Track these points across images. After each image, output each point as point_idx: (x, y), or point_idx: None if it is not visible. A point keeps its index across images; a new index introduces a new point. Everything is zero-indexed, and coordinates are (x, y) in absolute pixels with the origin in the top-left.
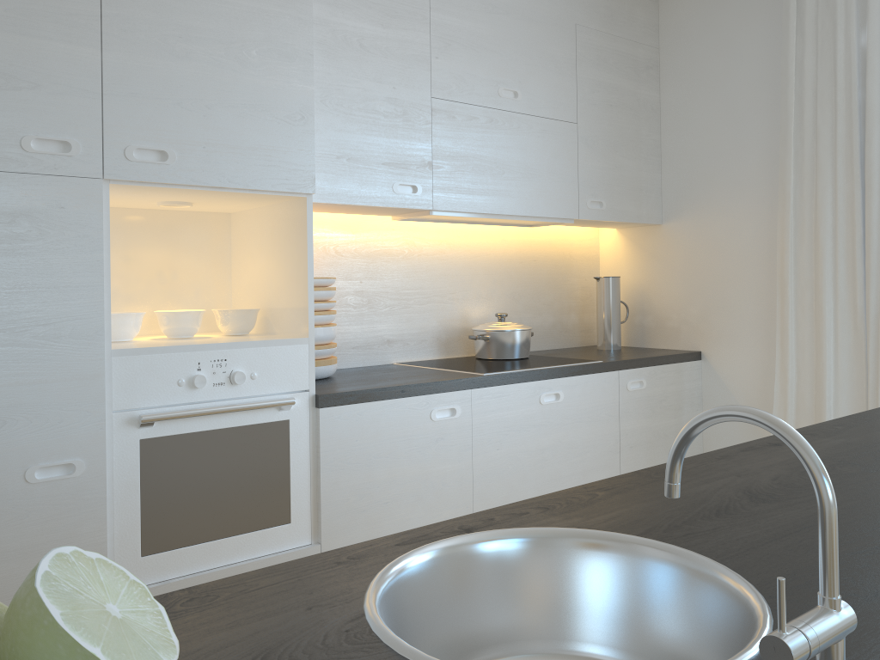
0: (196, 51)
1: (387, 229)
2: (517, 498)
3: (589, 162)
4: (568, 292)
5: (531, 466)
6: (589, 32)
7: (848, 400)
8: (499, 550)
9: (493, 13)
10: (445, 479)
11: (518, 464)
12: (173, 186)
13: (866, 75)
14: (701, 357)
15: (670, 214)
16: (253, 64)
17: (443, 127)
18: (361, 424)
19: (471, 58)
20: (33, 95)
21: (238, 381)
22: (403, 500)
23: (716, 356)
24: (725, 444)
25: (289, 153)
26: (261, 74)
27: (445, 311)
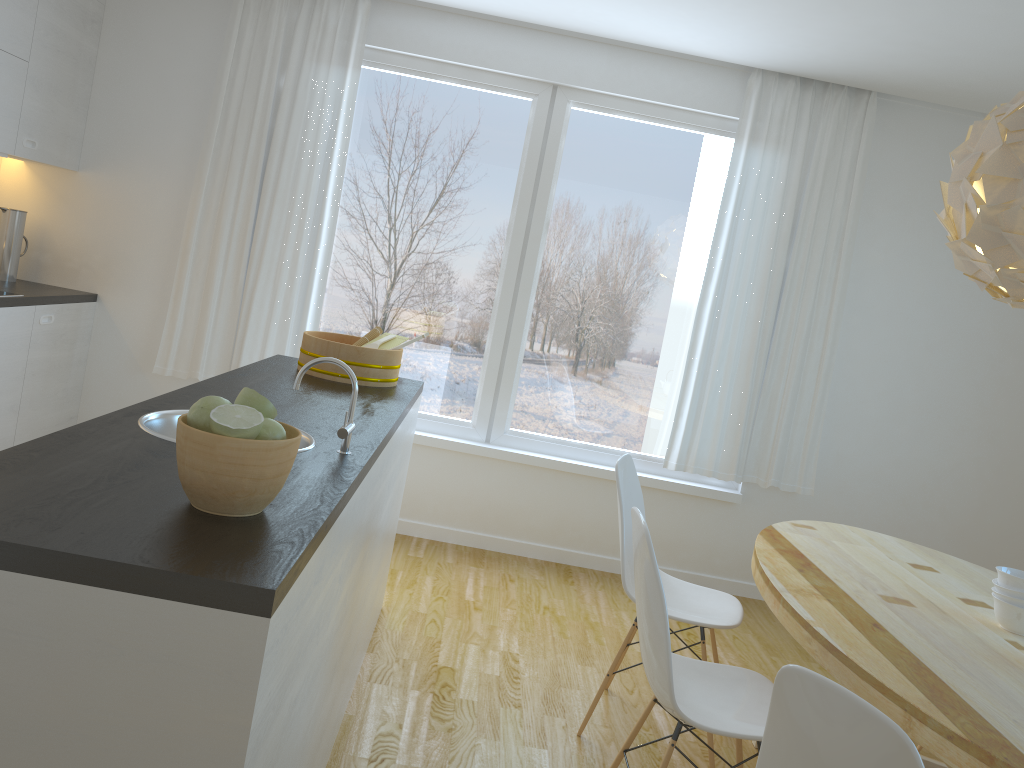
0: None
1: None
2: None
3: (32, 102)
4: None
5: None
6: None
7: (220, 347)
8: (168, 420)
9: None
10: None
11: None
12: None
13: (279, 111)
14: (97, 300)
15: (89, 165)
16: None
17: None
18: None
19: None
20: None
21: None
22: None
23: (112, 300)
24: (107, 376)
25: None
26: None
27: None
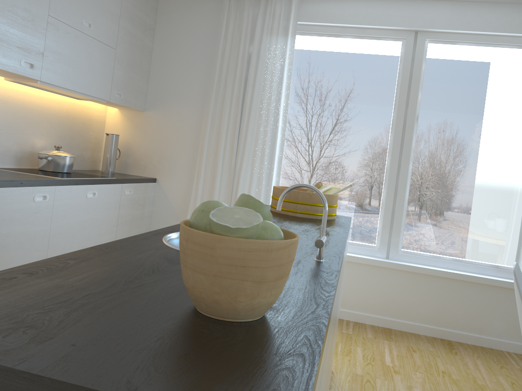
0: None
1: None
2: (69, 247)
3: (118, 72)
4: (88, 139)
5: (78, 230)
6: (128, 2)
7: None
8: None
9: None
10: (36, 235)
11: (72, 229)
12: None
13: (250, 65)
14: (156, 181)
15: (150, 107)
16: None
17: (52, 34)
18: None
19: None
20: None
21: None
22: (13, 246)
23: (164, 181)
24: (162, 224)
25: None
26: None
27: (22, 140)
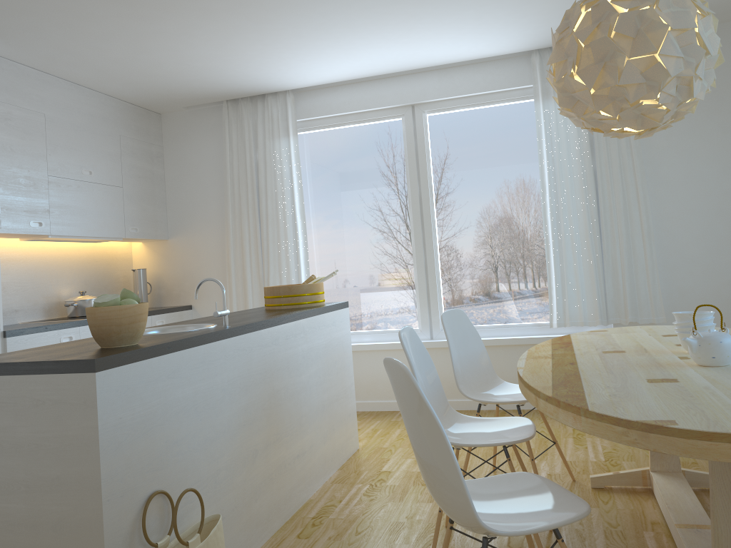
0: None
1: (13, 246)
2: None
3: (129, 207)
4: (116, 279)
5: None
6: (127, 139)
7: None
8: (147, 333)
9: (78, 130)
10: None
11: None
12: None
13: (258, 173)
14: (192, 308)
15: (173, 234)
16: None
17: (54, 191)
18: (27, 345)
19: (67, 154)
20: None
21: None
22: None
23: (199, 306)
24: None
25: None
26: None
27: (47, 292)
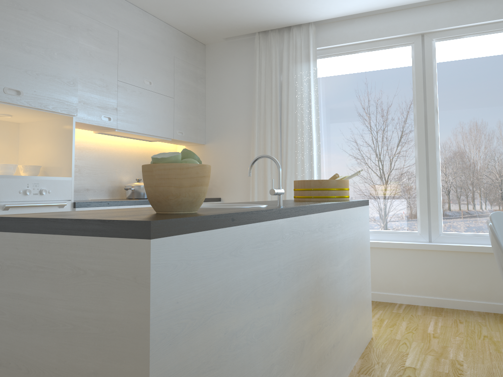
0: (33, 50)
1: (88, 137)
2: None
3: (178, 115)
4: None
5: None
6: (179, 60)
7: None
8: None
9: (143, 48)
10: None
11: None
12: (21, 106)
13: (282, 91)
14: (221, 200)
15: (209, 140)
16: (55, 58)
17: (122, 93)
18: None
19: (133, 65)
20: None
21: (44, 193)
22: None
23: (227, 199)
24: None
25: (67, 97)
26: (58, 63)
27: (112, 177)
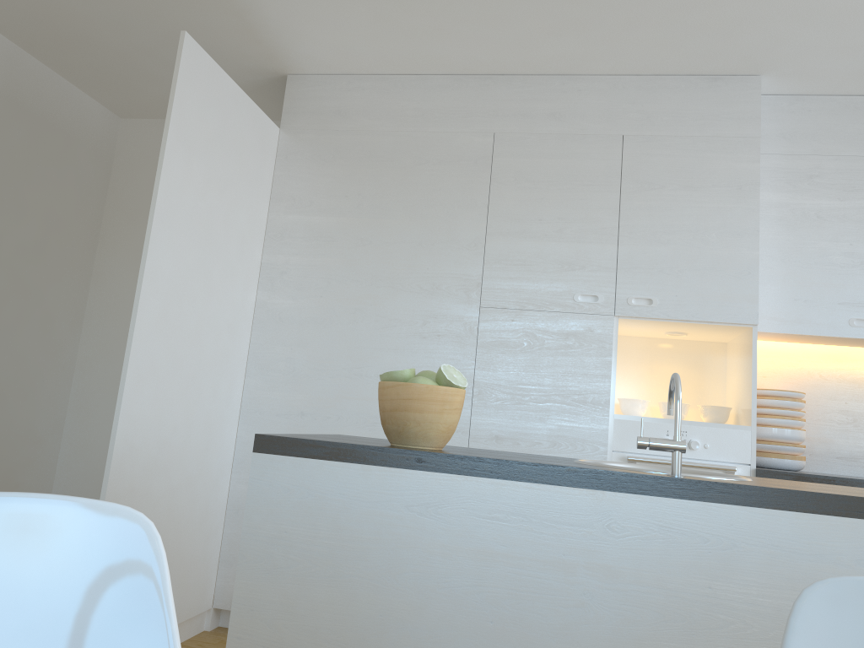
0: (673, 239)
1: None
2: None
3: None
4: None
5: None
6: None
7: None
8: None
9: None
10: None
11: None
12: (656, 319)
13: None
14: None
15: None
16: (712, 241)
17: None
18: None
19: None
20: (581, 272)
21: (693, 447)
22: None
23: None
24: None
25: (737, 297)
26: (718, 247)
27: None
